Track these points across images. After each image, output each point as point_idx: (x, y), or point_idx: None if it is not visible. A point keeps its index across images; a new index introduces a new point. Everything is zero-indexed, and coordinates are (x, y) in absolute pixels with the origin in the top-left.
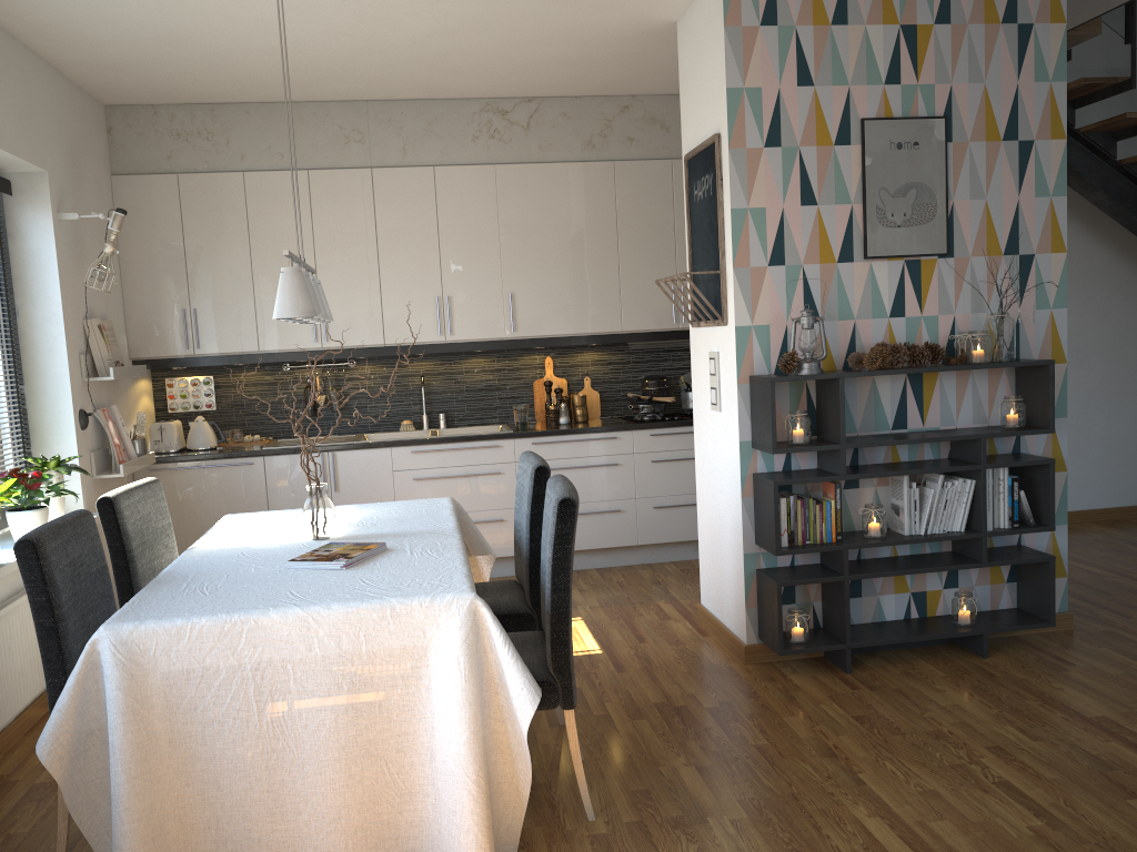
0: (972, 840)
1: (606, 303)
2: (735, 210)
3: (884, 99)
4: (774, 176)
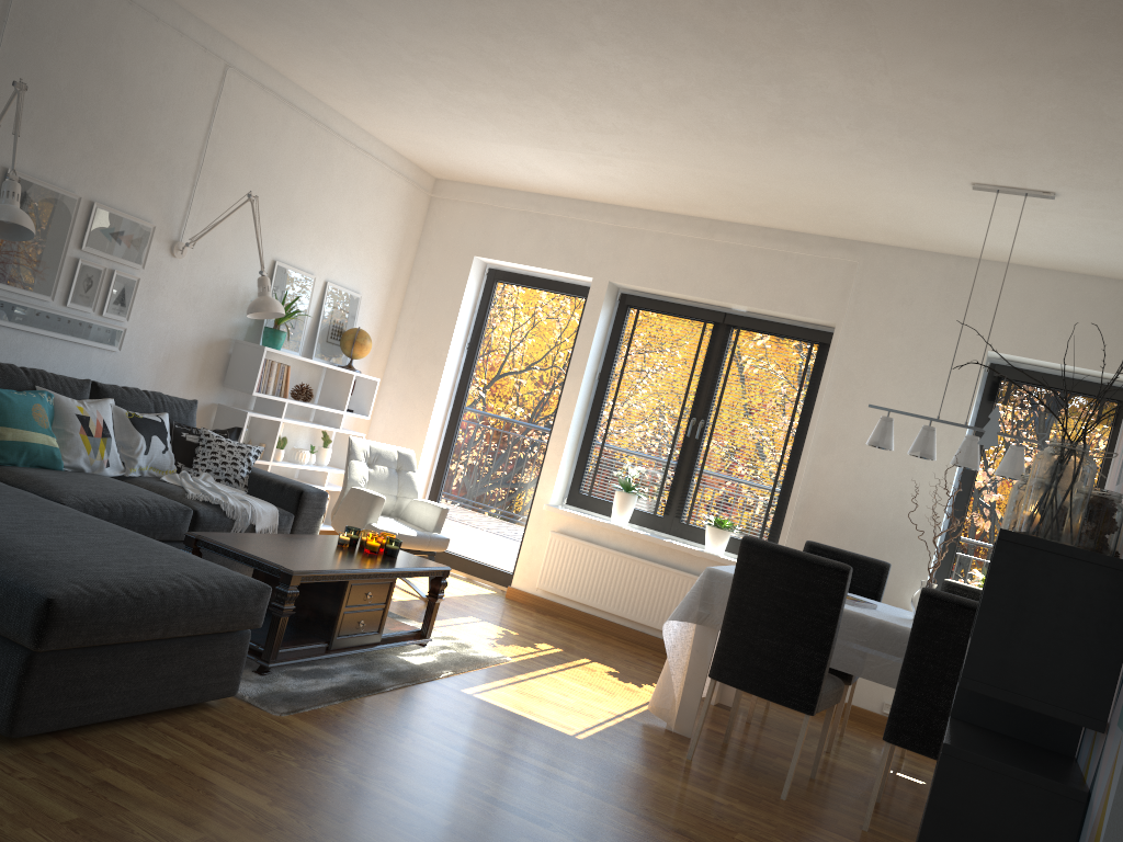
0: (506, 773)
1: None
2: None
3: None
4: None
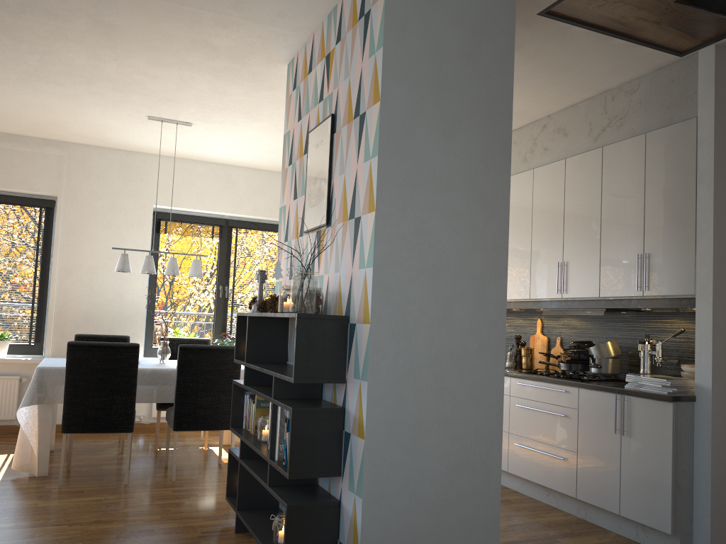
0: None
1: (522, 277)
2: (280, 208)
3: (317, 114)
4: (289, 184)
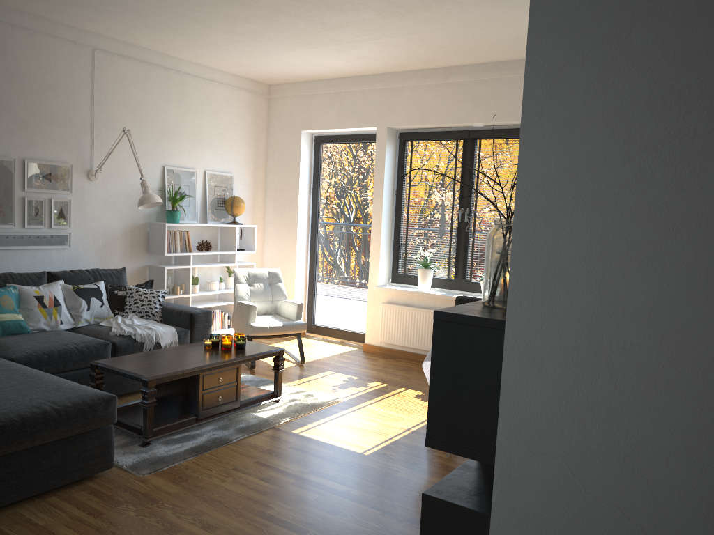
0: (293, 493)
1: None
2: None
3: None
4: None
